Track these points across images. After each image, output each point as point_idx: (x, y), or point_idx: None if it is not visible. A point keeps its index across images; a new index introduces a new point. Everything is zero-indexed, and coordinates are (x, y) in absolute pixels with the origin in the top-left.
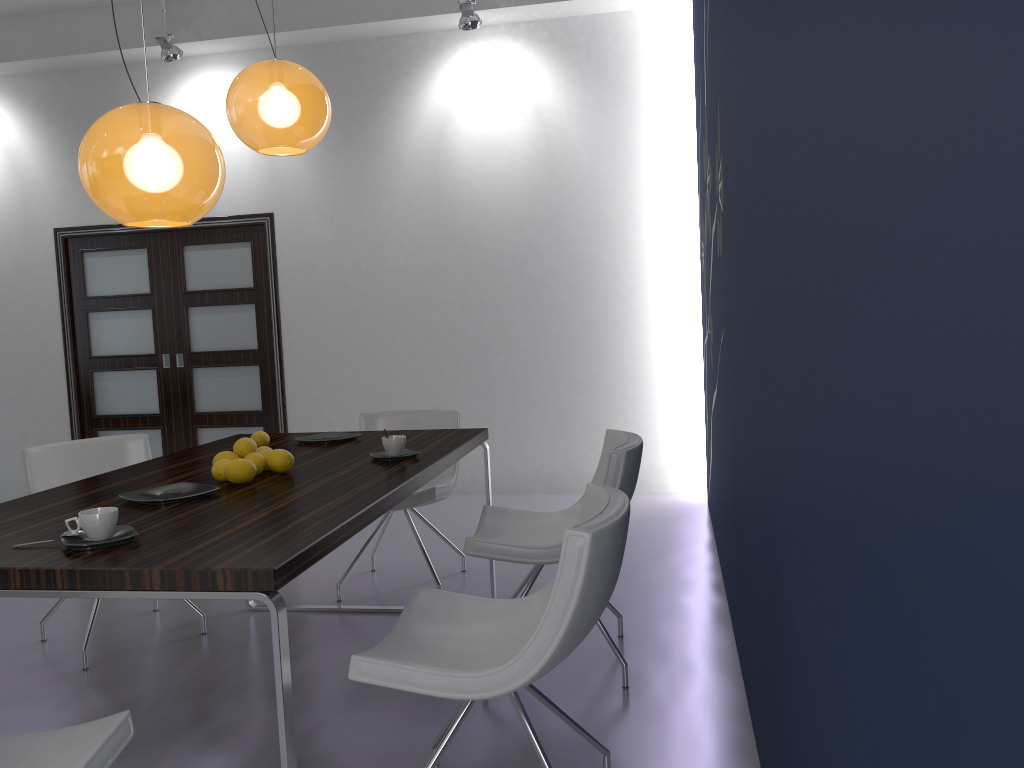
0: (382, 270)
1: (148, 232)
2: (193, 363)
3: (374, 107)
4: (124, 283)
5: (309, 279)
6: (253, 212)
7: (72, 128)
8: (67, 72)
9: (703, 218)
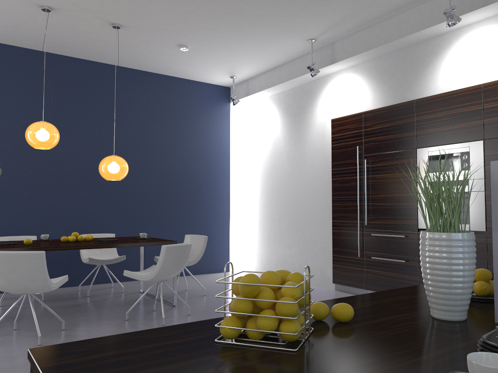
0: None
1: None
2: None
3: None
4: None
5: None
6: None
7: None
8: None
9: None
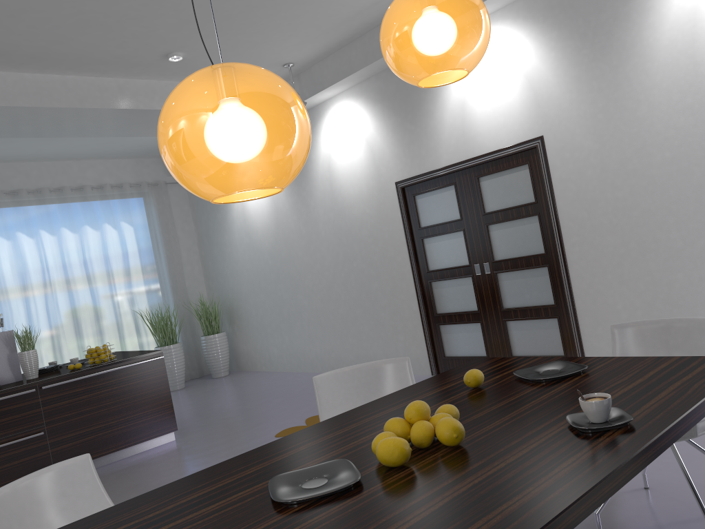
0: (648, 166)
1: (453, 172)
2: (496, 269)
3: (621, 15)
4: (442, 214)
5: (580, 187)
6: (526, 139)
7: (397, 108)
8: (389, 69)
9: None
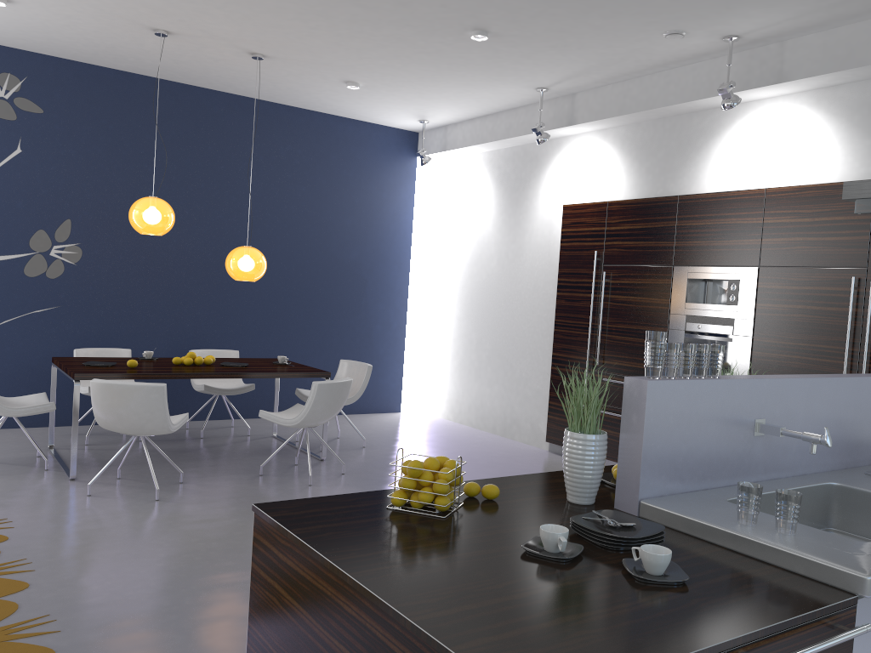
0: None
1: None
2: None
3: None
4: None
5: None
6: None
7: None
8: None
9: None
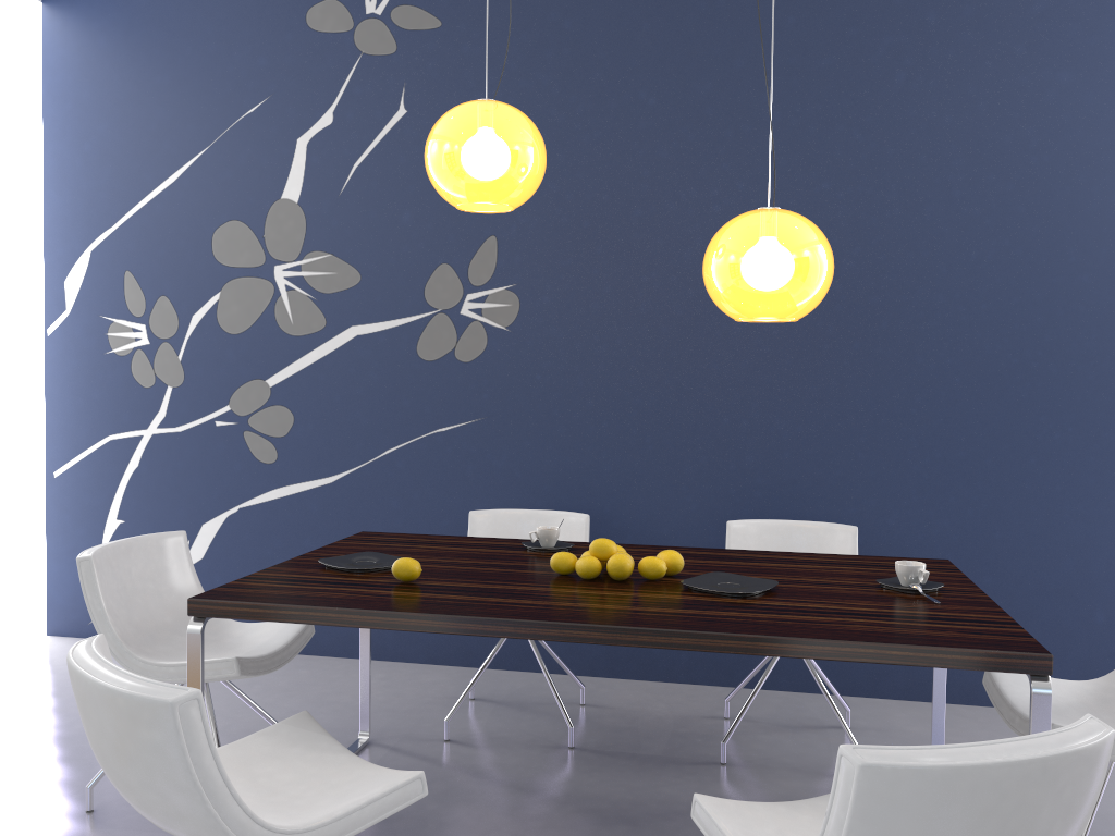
0: None
1: None
2: None
3: None
4: None
5: None
6: None
7: None
8: None
9: (171, 298)
